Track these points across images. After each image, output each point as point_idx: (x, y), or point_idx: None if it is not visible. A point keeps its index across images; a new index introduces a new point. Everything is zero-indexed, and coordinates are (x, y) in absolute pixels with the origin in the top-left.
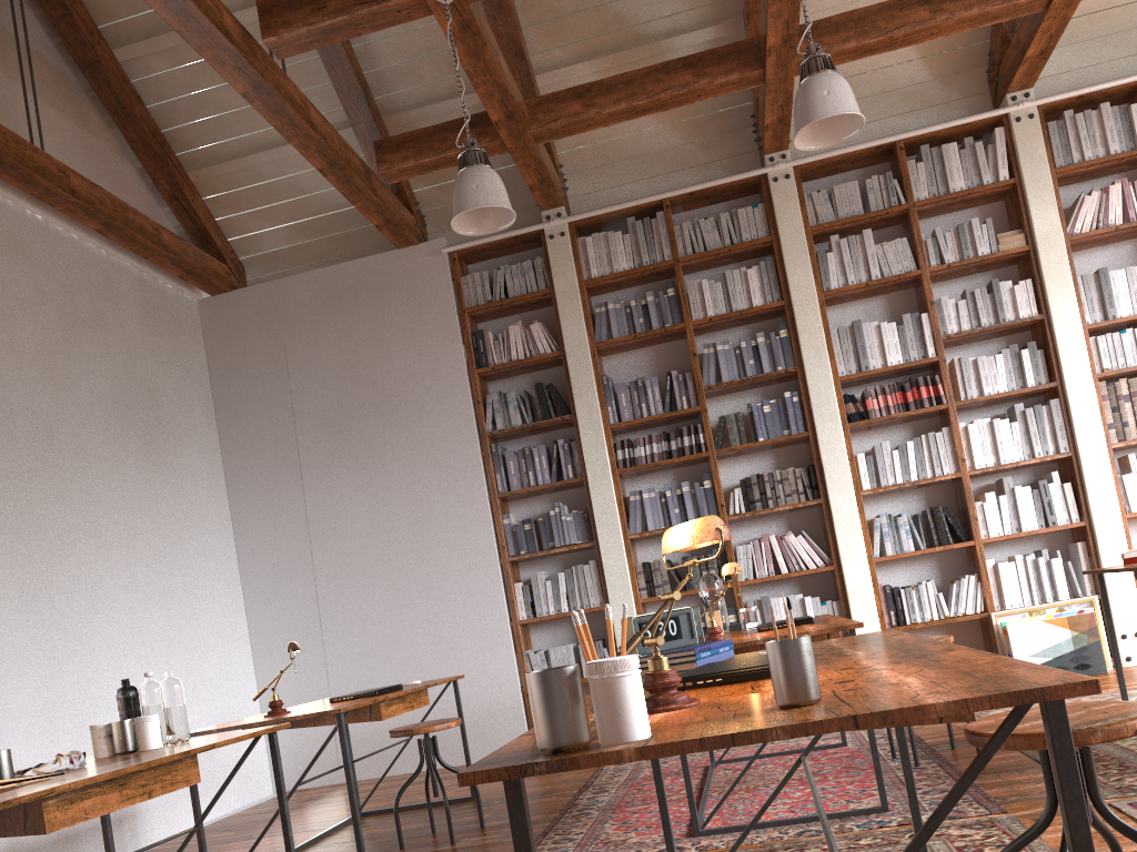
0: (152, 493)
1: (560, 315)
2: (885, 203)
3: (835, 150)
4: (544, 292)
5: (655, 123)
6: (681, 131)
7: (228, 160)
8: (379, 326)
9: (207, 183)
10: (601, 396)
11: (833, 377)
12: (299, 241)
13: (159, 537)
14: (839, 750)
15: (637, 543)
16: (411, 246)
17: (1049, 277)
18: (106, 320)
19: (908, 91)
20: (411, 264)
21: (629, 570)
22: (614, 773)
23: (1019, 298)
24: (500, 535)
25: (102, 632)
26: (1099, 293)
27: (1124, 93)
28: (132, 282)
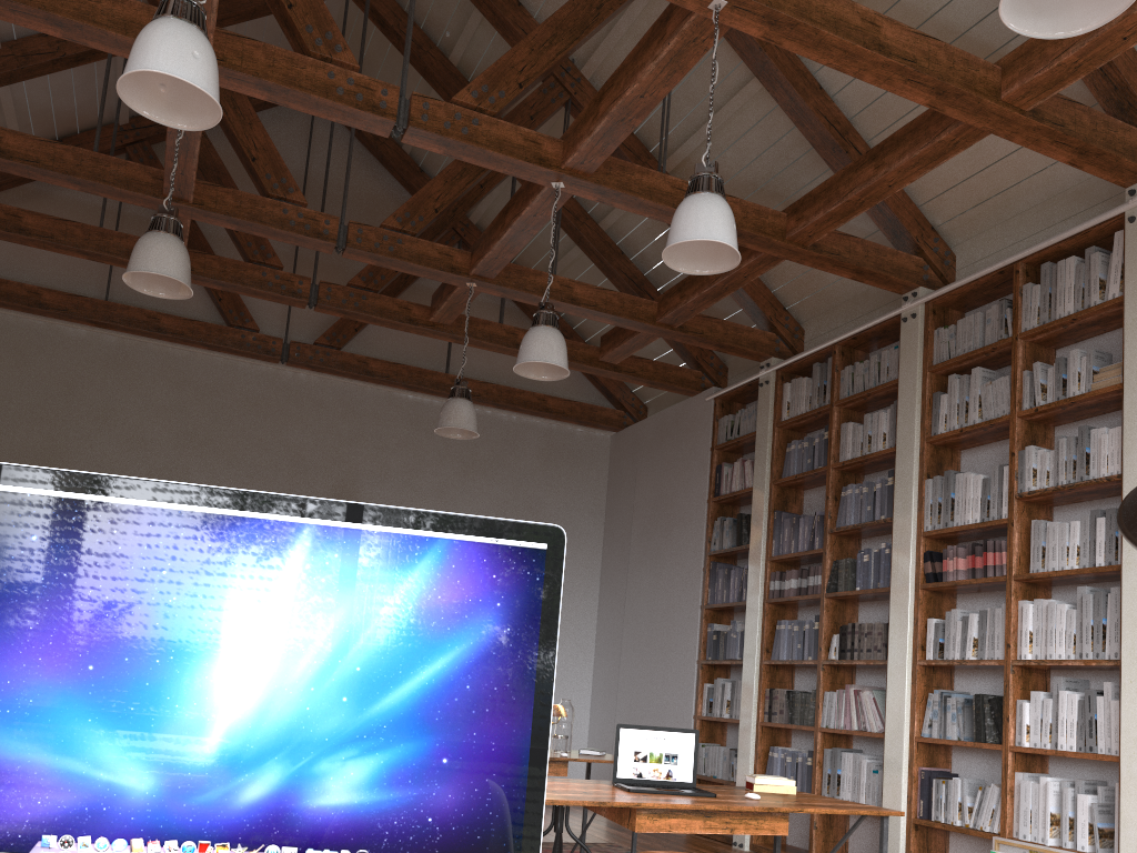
0: None
1: (755, 455)
2: (996, 336)
3: (950, 283)
4: (754, 433)
5: None
6: None
7: None
8: (674, 459)
9: None
10: (768, 530)
11: (917, 532)
12: None
13: None
14: None
15: (797, 669)
16: (697, 394)
17: (1129, 426)
18: (502, 462)
19: (1076, 190)
20: (695, 409)
21: (757, 693)
22: (572, 845)
23: (1104, 452)
24: (700, 640)
25: None
26: None
27: None
28: (538, 433)
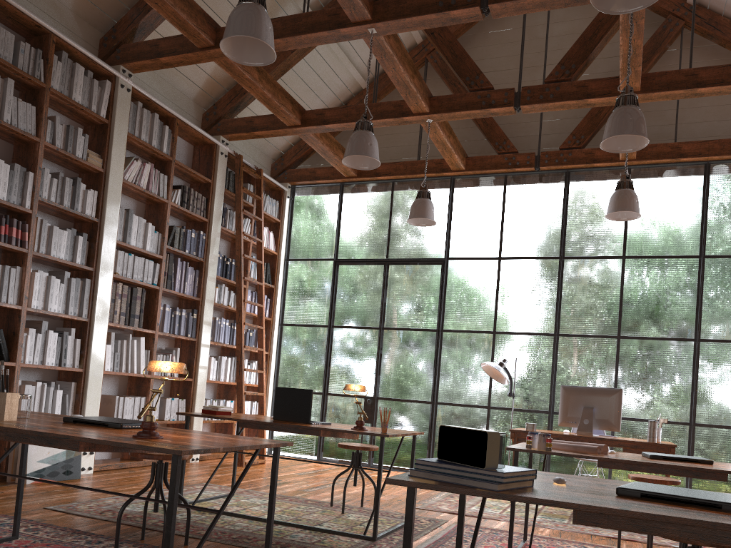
0: None
1: None
2: (30, 71)
3: (15, 0)
4: None
5: None
6: None
7: None
8: None
9: None
10: None
11: None
12: None
13: None
14: (23, 543)
15: None
16: None
17: (110, 198)
18: None
19: (55, 3)
20: None
21: None
22: None
23: (89, 201)
24: None
25: None
26: (125, 224)
27: (160, 115)
28: None
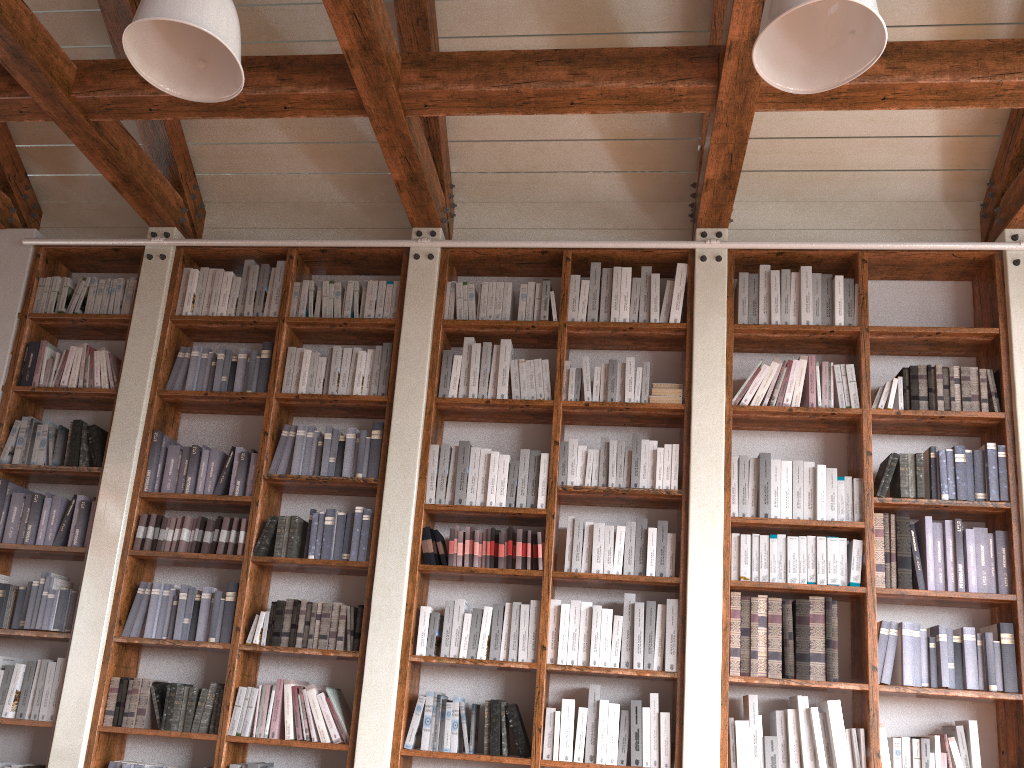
0: None
1: (127, 347)
2: (535, 315)
3: (490, 240)
4: (123, 317)
5: (314, 168)
6: (344, 185)
7: None
8: None
9: None
10: (142, 455)
11: (417, 502)
12: None
13: None
14: None
15: (146, 650)
16: None
17: (698, 447)
18: None
19: (604, 207)
20: None
21: (98, 683)
22: None
23: (660, 464)
24: None
25: None
26: (757, 482)
27: (834, 264)
28: None
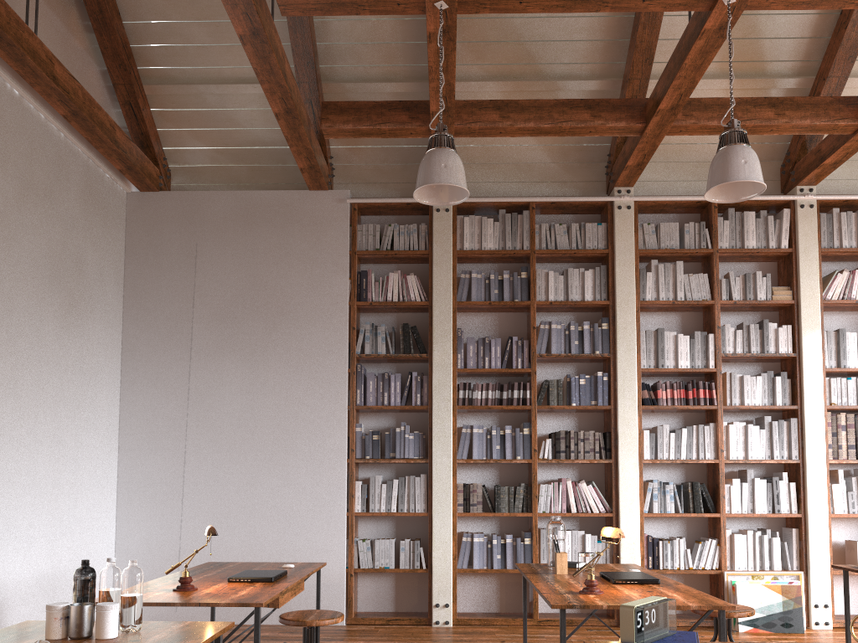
0: (64, 350)
1: (433, 273)
2: (696, 245)
3: (668, 196)
4: (424, 252)
5: (533, 142)
6: (551, 152)
7: (181, 83)
8: (281, 249)
9: (157, 98)
10: (454, 344)
11: (636, 368)
12: (223, 163)
13: (62, 390)
14: None
15: (459, 465)
16: (321, 191)
17: (805, 327)
18: (53, 193)
19: None
20: (318, 205)
21: (452, 488)
22: None
23: (781, 338)
24: (351, 439)
25: (1, 470)
26: (836, 346)
27: None
28: (80, 165)
